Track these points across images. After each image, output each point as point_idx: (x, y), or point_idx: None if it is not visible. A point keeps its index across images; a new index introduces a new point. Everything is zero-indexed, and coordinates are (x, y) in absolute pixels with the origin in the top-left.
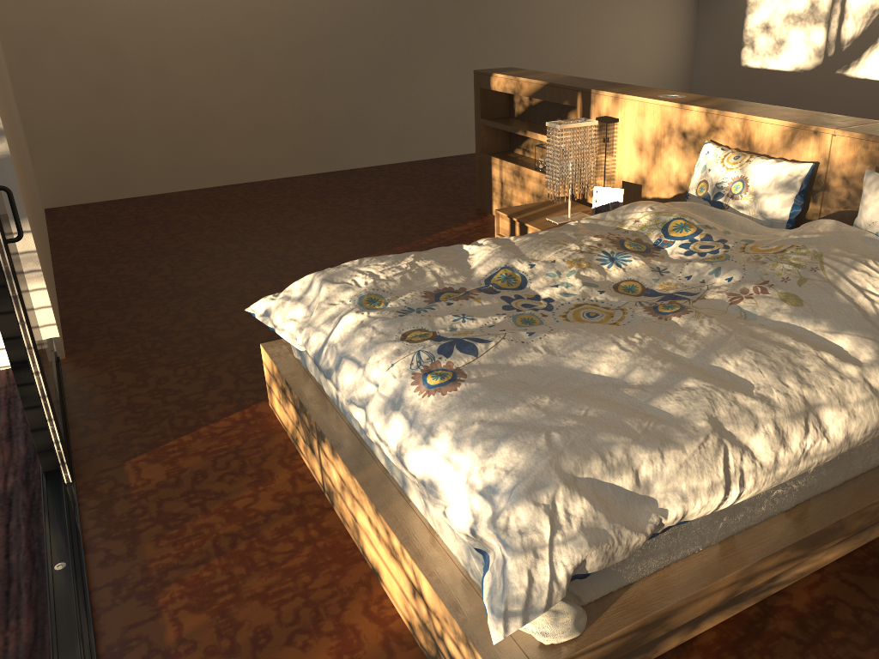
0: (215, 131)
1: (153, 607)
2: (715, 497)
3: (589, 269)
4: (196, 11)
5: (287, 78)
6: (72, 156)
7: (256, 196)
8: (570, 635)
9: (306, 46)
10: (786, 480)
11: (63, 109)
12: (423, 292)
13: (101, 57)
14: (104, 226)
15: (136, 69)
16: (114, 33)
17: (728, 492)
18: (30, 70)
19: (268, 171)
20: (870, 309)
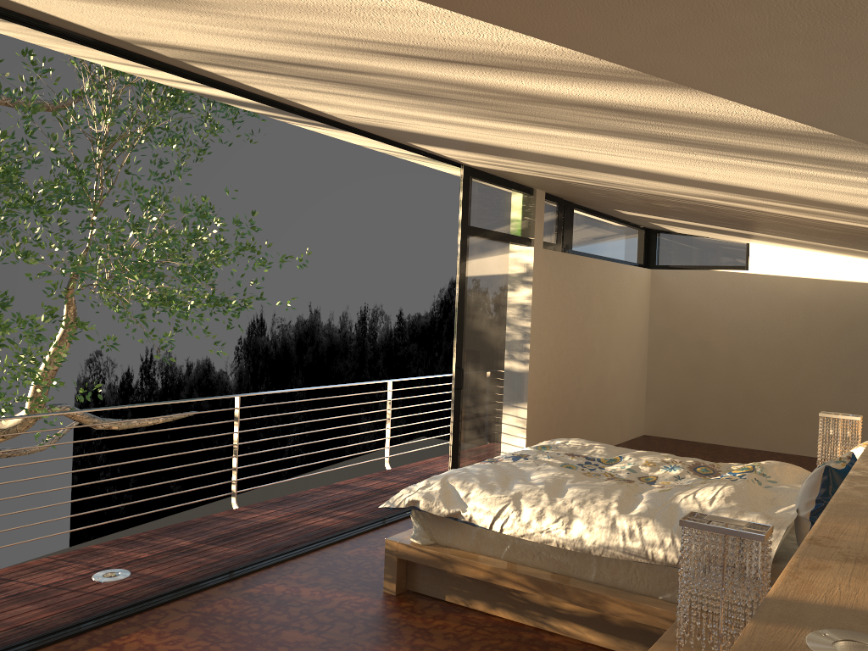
0: (761, 409)
1: (405, 529)
2: (487, 517)
3: (647, 466)
4: (765, 326)
5: (827, 380)
6: (667, 406)
7: (762, 458)
8: (415, 539)
9: (848, 359)
10: (548, 549)
11: (669, 377)
12: (570, 453)
13: (698, 349)
14: (649, 447)
15: (717, 359)
16: (709, 336)
17: (495, 520)
18: (658, 352)
19: (797, 447)
20: (678, 500)
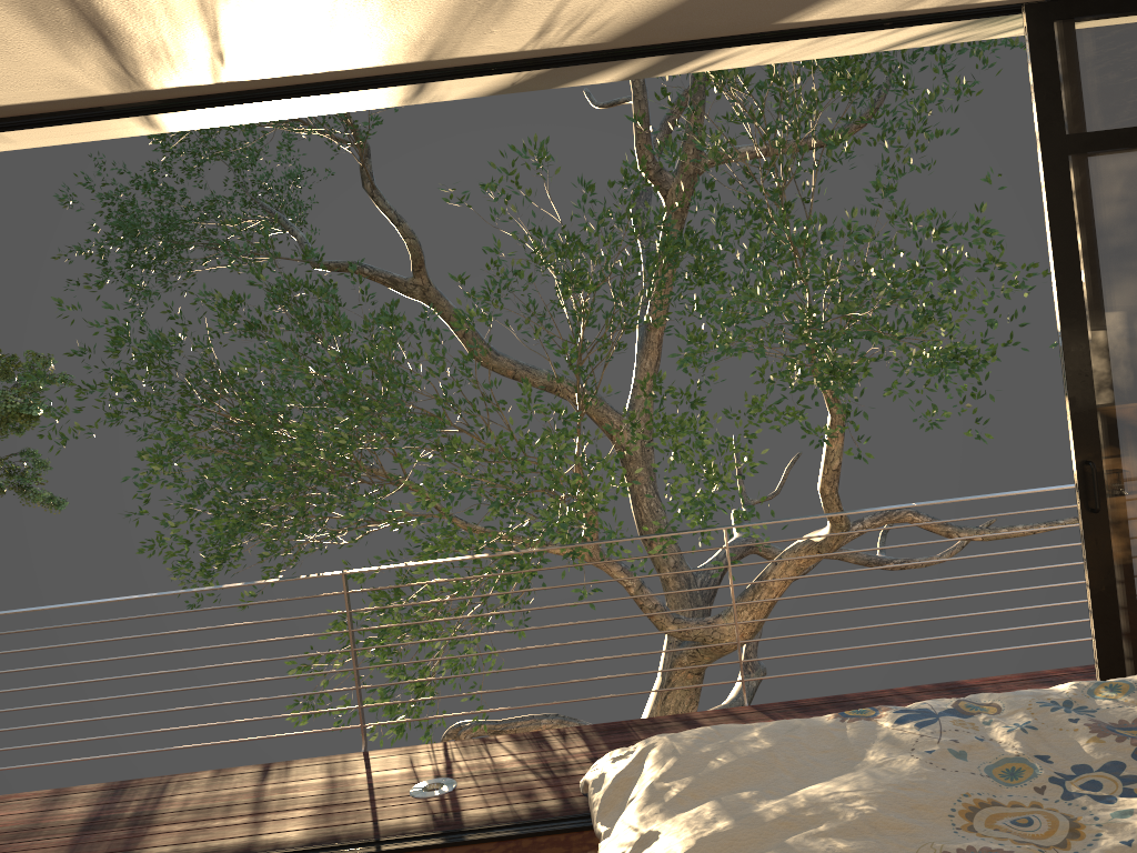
0: None
1: None
2: None
3: None
4: None
5: None
6: None
7: None
8: None
9: None
10: None
11: None
12: None
13: None
14: None
15: None
16: None
17: None
18: None
19: None
20: None
